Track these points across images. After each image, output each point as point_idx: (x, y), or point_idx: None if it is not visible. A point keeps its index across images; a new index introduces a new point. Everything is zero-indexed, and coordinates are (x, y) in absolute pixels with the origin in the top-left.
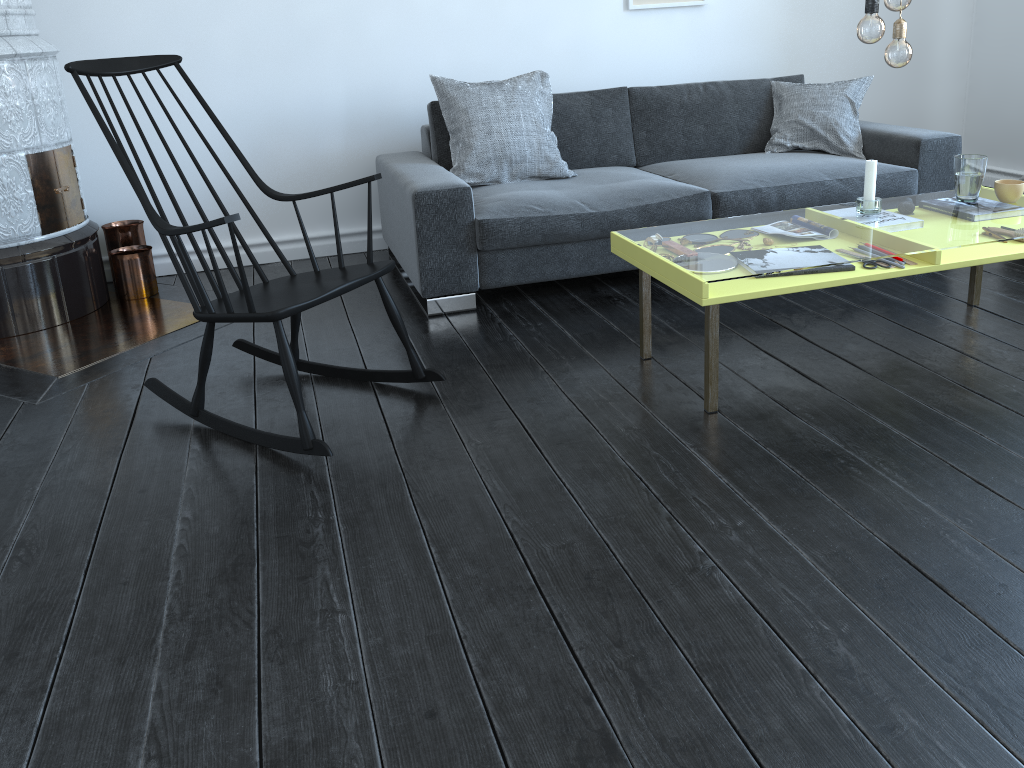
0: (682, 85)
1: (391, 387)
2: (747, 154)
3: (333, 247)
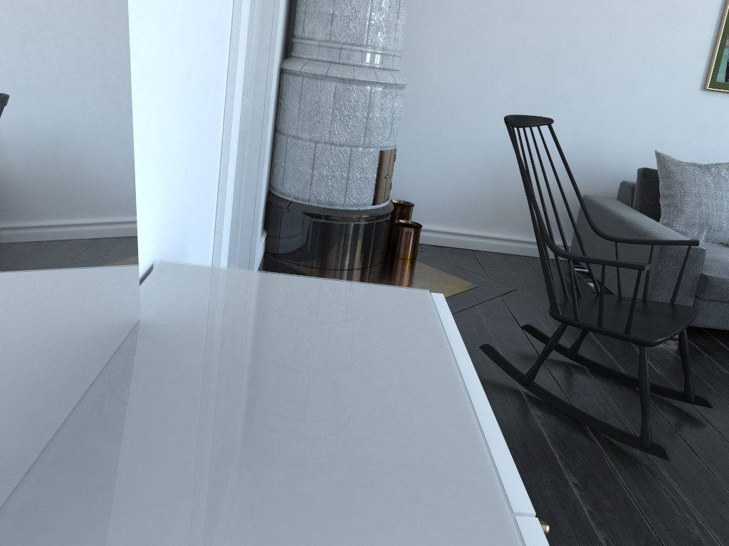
0: None
1: (659, 399)
2: None
3: (528, 250)
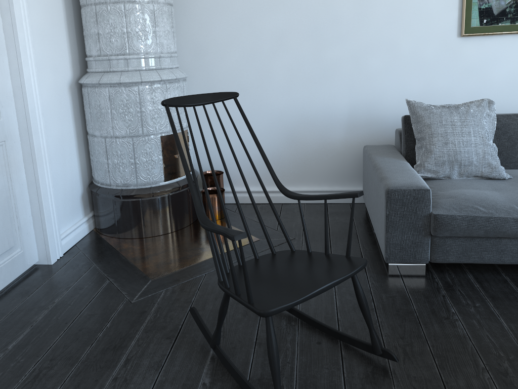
0: None
1: (354, 351)
2: None
3: None
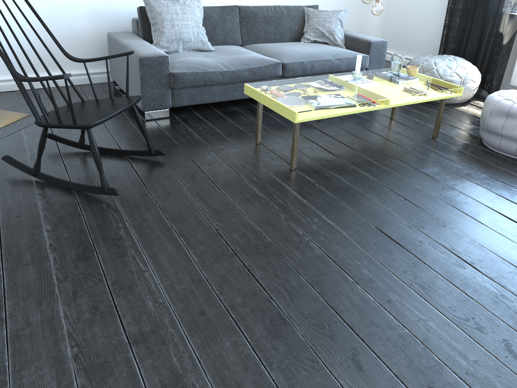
0: (264, 6)
1: (137, 158)
2: (293, 42)
3: (82, 80)
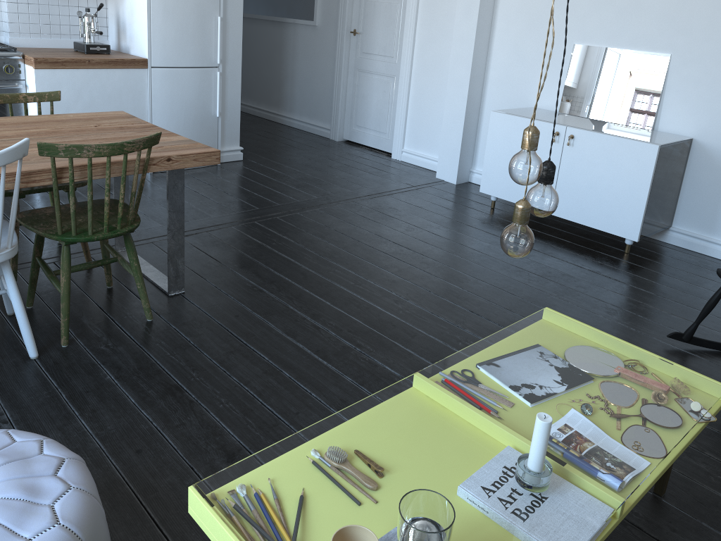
0: None
1: None
2: None
3: None
